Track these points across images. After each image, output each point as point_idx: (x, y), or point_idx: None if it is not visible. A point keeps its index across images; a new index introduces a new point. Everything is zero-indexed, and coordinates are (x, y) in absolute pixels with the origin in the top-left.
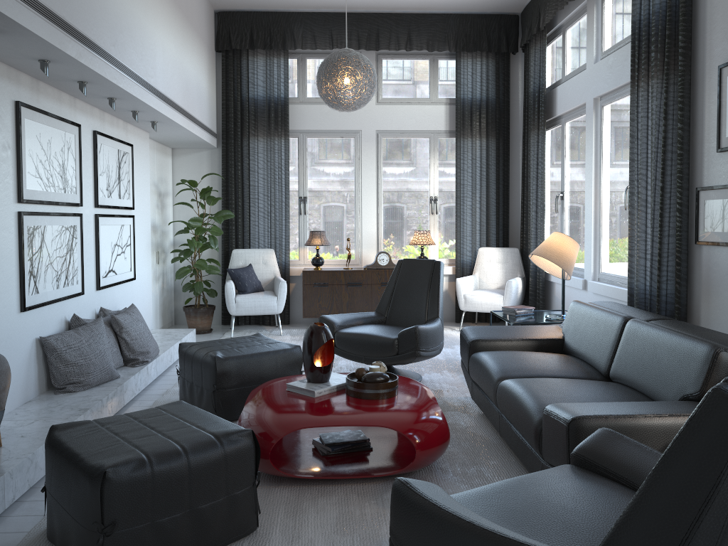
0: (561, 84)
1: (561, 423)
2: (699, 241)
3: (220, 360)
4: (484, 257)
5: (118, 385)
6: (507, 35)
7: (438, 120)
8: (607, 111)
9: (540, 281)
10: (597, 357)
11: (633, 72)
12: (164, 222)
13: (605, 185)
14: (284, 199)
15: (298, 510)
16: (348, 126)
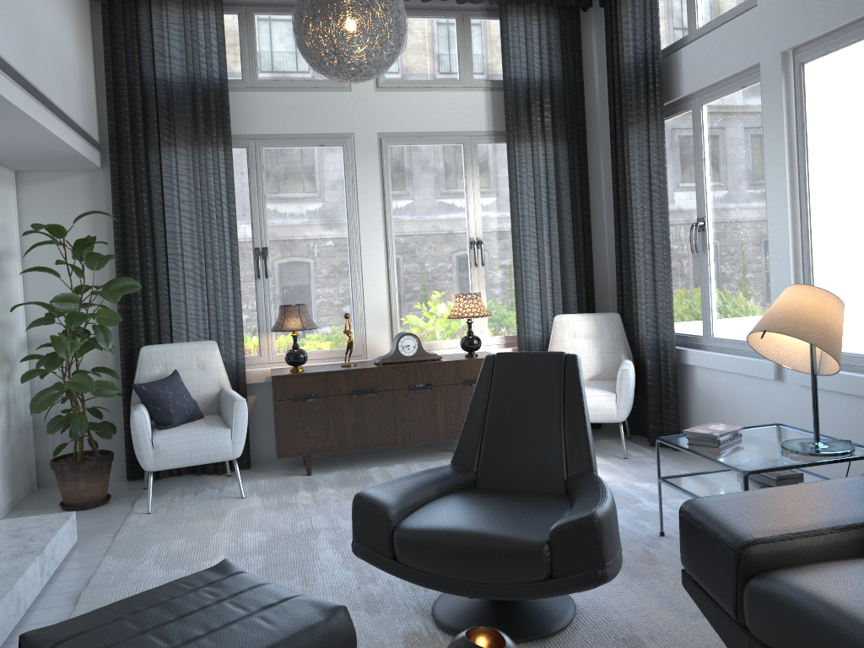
0: (692, 42)
1: None
2: None
3: None
4: (565, 331)
5: None
6: None
7: (475, 115)
8: (812, 72)
9: (670, 366)
10: None
11: None
12: (5, 305)
13: (814, 200)
14: (228, 253)
15: None
16: (332, 128)
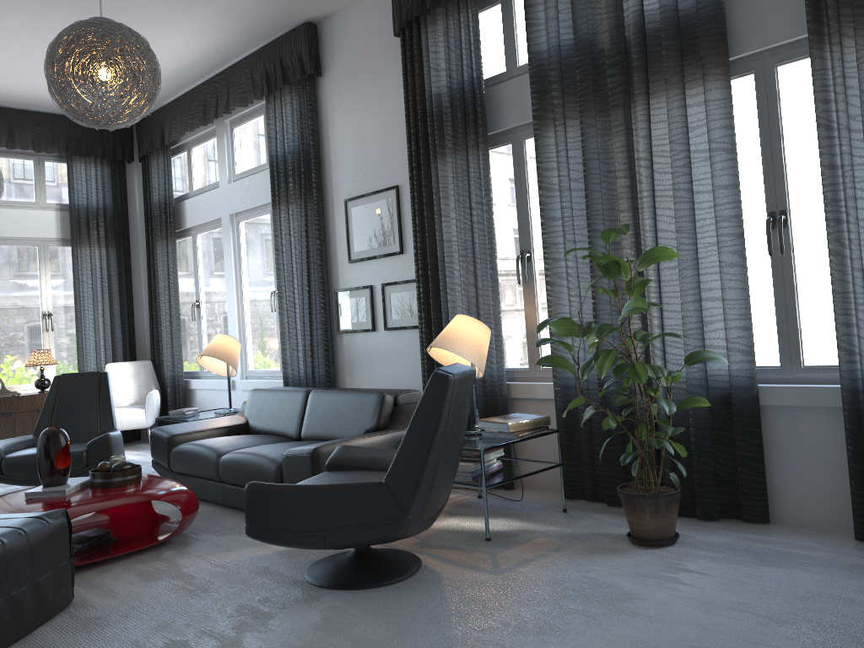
0: (191, 198)
1: (304, 455)
2: (340, 331)
3: None
4: (113, 373)
5: None
6: (122, 144)
7: (48, 227)
8: (244, 227)
9: (181, 390)
10: (287, 427)
11: (274, 197)
12: None
13: (246, 292)
14: None
15: (94, 584)
16: None
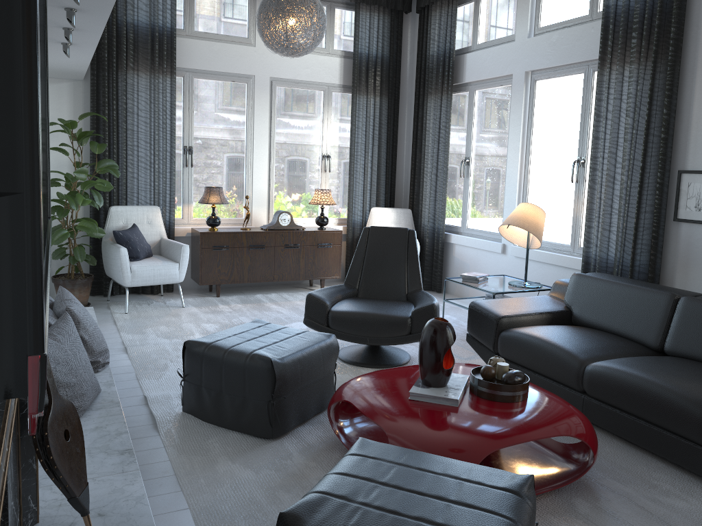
0: (474, 52)
1: None
2: (679, 218)
3: (276, 363)
4: (377, 217)
5: (117, 405)
6: None
7: (333, 73)
8: (540, 86)
9: (440, 243)
10: (639, 331)
11: (602, 54)
12: None
13: (533, 156)
14: (168, 148)
15: None
16: (241, 70)
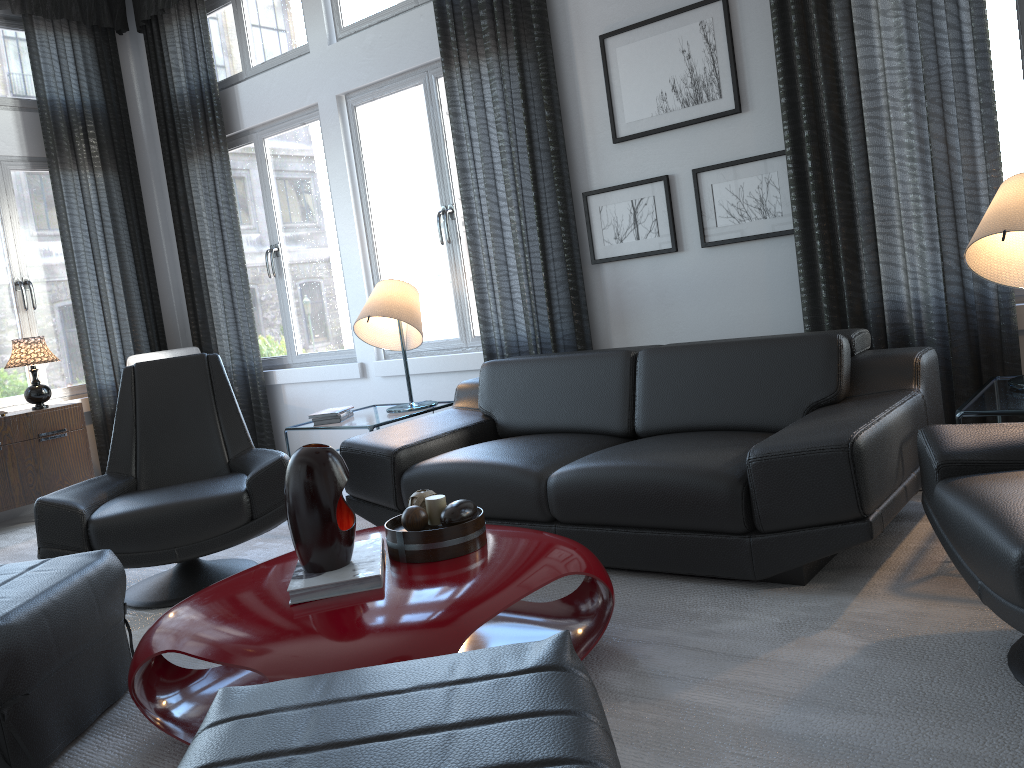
0: (249, 79)
1: (828, 454)
2: (599, 259)
3: None
4: None
5: None
6: (108, 0)
7: (5, 137)
8: (363, 115)
9: (260, 388)
10: (596, 416)
11: (445, 49)
12: None
13: (376, 221)
14: None
15: None
16: None
